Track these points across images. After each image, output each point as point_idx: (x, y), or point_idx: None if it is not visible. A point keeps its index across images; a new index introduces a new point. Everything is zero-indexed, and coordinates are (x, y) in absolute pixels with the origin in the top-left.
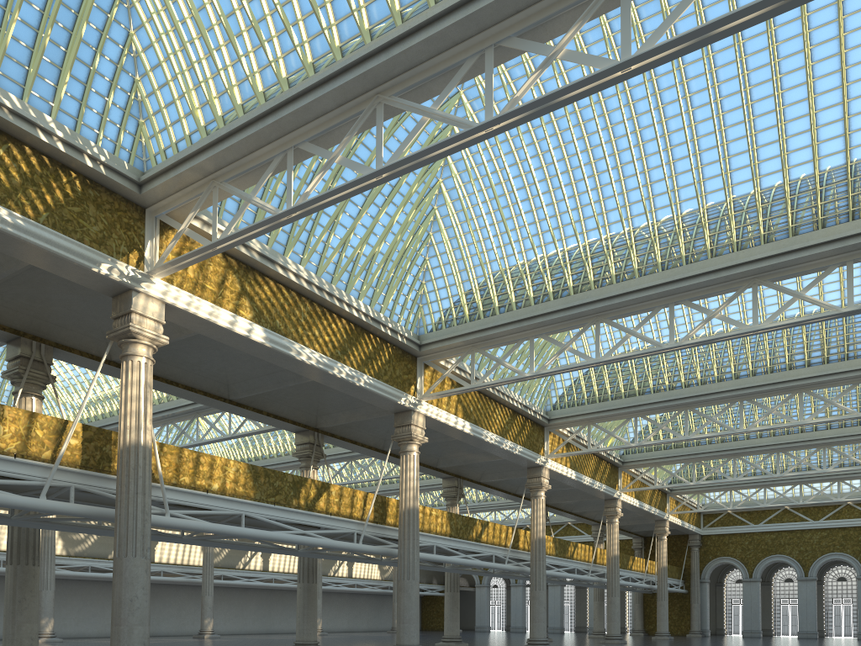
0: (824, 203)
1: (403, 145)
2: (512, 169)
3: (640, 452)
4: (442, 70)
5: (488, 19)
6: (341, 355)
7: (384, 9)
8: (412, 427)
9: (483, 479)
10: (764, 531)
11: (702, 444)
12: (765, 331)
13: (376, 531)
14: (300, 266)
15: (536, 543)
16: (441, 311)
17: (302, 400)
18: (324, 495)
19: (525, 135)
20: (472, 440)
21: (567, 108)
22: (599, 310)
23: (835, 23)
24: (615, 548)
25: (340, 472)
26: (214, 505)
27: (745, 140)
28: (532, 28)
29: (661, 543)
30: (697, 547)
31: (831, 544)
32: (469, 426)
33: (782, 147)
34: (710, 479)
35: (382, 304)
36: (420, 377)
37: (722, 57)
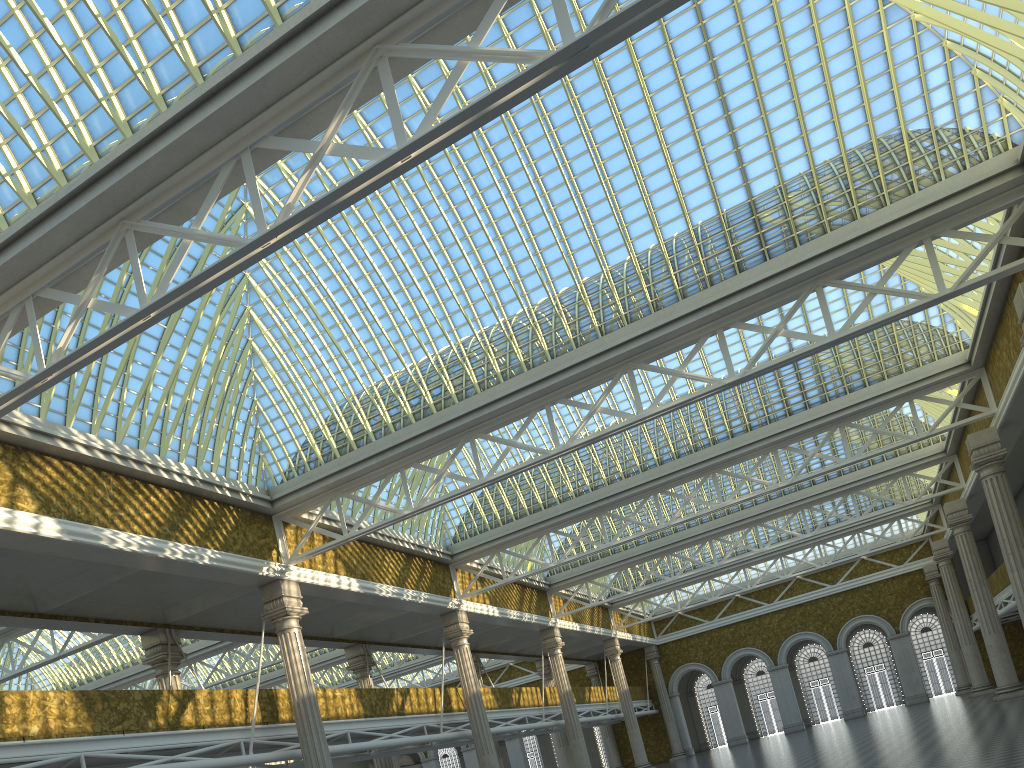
0: (678, 272)
1: (167, 275)
2: (330, 283)
3: (565, 569)
4: (195, 183)
5: (235, 119)
6: (172, 532)
7: (107, 120)
8: (285, 599)
9: (394, 638)
10: (721, 625)
11: (630, 547)
12: (653, 417)
13: (269, 733)
14: (91, 434)
15: (471, 700)
16: (288, 457)
17: (138, 594)
18: (189, 705)
19: (336, 242)
20: (365, 598)
21: (376, 208)
22: (470, 425)
23: (637, 85)
24: (566, 683)
25: (222, 665)
26: (38, 753)
27: (579, 218)
28: (290, 123)
29: (616, 665)
30: (656, 659)
31: (792, 625)
32: (357, 583)
33: (619, 220)
34: (650, 582)
35: (212, 462)
36: (282, 538)
37: (531, 133)
